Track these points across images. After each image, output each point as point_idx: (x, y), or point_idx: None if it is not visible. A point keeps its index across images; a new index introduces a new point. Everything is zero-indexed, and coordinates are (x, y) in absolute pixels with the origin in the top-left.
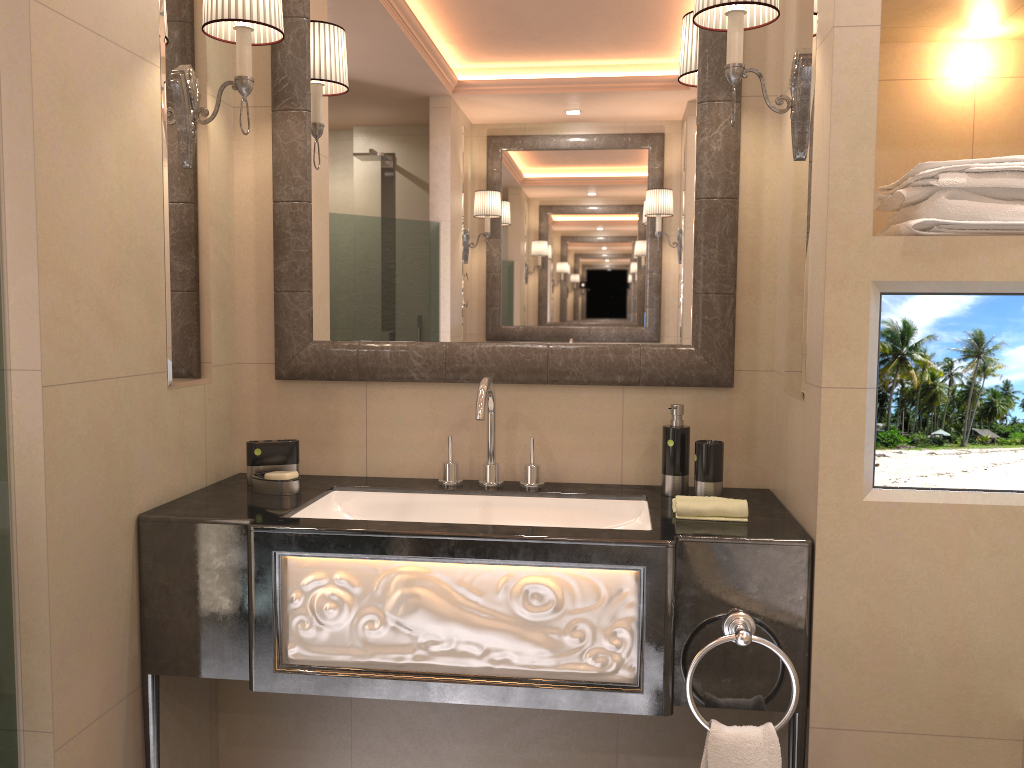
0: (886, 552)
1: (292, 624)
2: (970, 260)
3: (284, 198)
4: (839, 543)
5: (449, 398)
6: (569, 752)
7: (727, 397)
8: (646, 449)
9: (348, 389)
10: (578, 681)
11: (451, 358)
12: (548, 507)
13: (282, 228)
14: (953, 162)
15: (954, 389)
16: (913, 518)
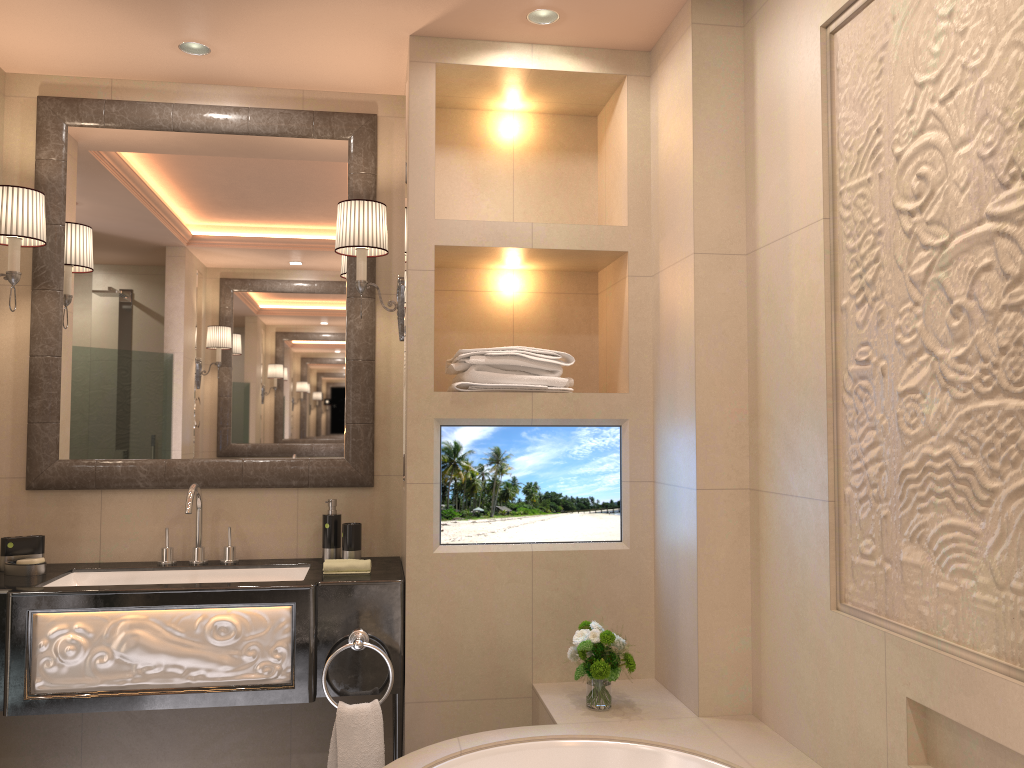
0: (448, 584)
1: (39, 664)
2: (489, 406)
3: (39, 353)
4: (420, 580)
5: (168, 500)
6: (255, 757)
7: (370, 493)
8: (314, 532)
9: (87, 496)
10: (251, 685)
11: (169, 470)
12: (240, 575)
13: (37, 375)
14: (478, 349)
15: (485, 482)
16: (463, 562)
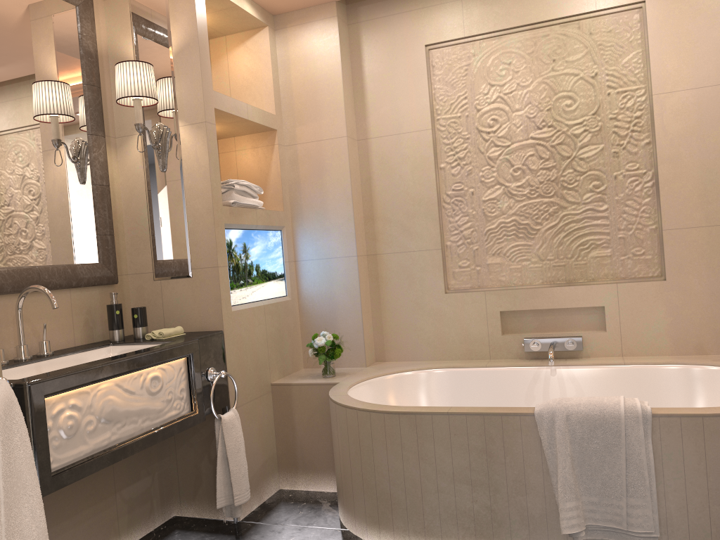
0: (239, 330)
1: (49, 445)
2: (243, 216)
3: None
4: (229, 330)
5: None
6: (95, 505)
7: (113, 289)
8: (84, 323)
9: None
10: (176, 418)
11: None
12: (69, 361)
13: None
14: (235, 180)
15: (242, 265)
16: (243, 315)
